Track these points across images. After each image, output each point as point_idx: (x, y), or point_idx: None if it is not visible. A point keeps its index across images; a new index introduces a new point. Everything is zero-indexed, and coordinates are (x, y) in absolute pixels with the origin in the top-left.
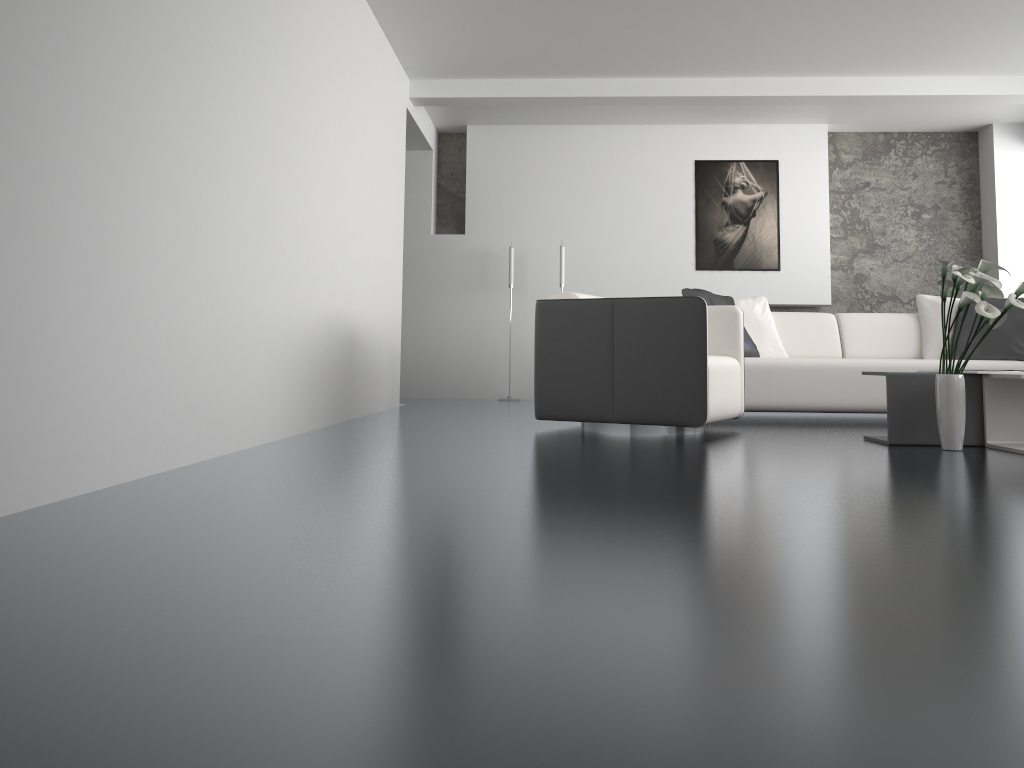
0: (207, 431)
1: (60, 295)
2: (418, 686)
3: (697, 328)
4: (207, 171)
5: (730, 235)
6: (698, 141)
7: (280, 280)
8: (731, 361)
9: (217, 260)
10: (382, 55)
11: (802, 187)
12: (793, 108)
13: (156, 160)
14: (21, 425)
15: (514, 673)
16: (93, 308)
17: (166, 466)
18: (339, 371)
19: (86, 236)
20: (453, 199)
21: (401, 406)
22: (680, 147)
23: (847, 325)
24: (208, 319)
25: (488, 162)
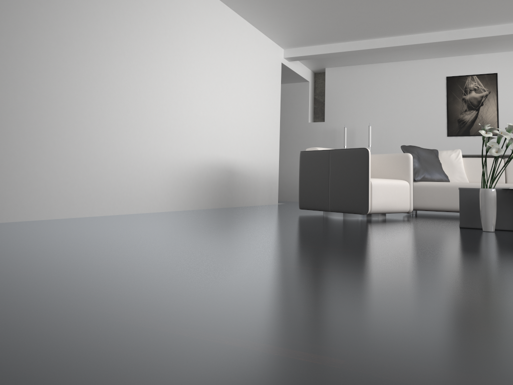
0: (114, 203)
1: (17, 147)
2: None
3: (364, 164)
4: (112, 99)
5: (467, 116)
6: (448, 66)
7: (169, 143)
8: (398, 182)
9: (120, 134)
10: (257, 40)
11: (512, 87)
12: (499, 43)
13: (77, 96)
14: None
15: None
16: (37, 152)
17: (85, 215)
18: (220, 184)
19: (33, 125)
20: (321, 105)
21: (278, 204)
22: (437, 70)
23: (510, 165)
24: (114, 158)
25: (335, 85)
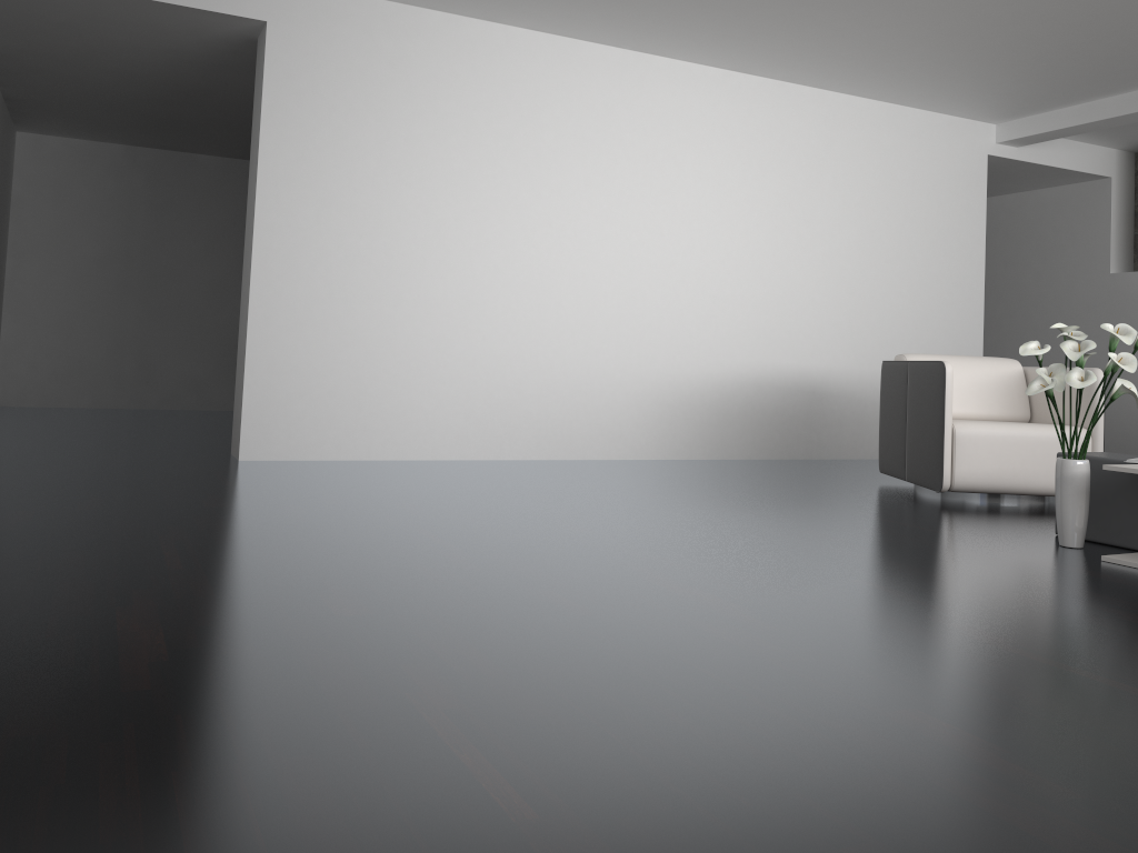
0: (538, 443)
1: (386, 369)
2: (185, 490)
3: (939, 393)
4: (530, 292)
5: None
6: None
7: (649, 349)
8: (1049, 431)
9: (547, 342)
10: (894, 126)
11: None
12: None
13: (469, 295)
14: (361, 424)
15: (201, 493)
16: (413, 374)
17: (489, 457)
18: (784, 417)
19: (406, 341)
20: None
21: None
22: None
23: None
24: (536, 378)
25: None
